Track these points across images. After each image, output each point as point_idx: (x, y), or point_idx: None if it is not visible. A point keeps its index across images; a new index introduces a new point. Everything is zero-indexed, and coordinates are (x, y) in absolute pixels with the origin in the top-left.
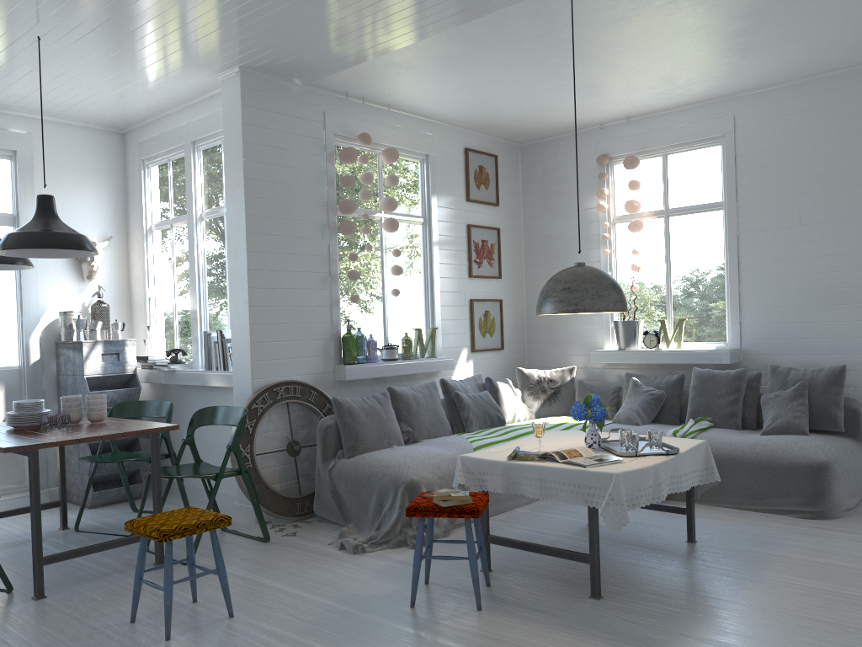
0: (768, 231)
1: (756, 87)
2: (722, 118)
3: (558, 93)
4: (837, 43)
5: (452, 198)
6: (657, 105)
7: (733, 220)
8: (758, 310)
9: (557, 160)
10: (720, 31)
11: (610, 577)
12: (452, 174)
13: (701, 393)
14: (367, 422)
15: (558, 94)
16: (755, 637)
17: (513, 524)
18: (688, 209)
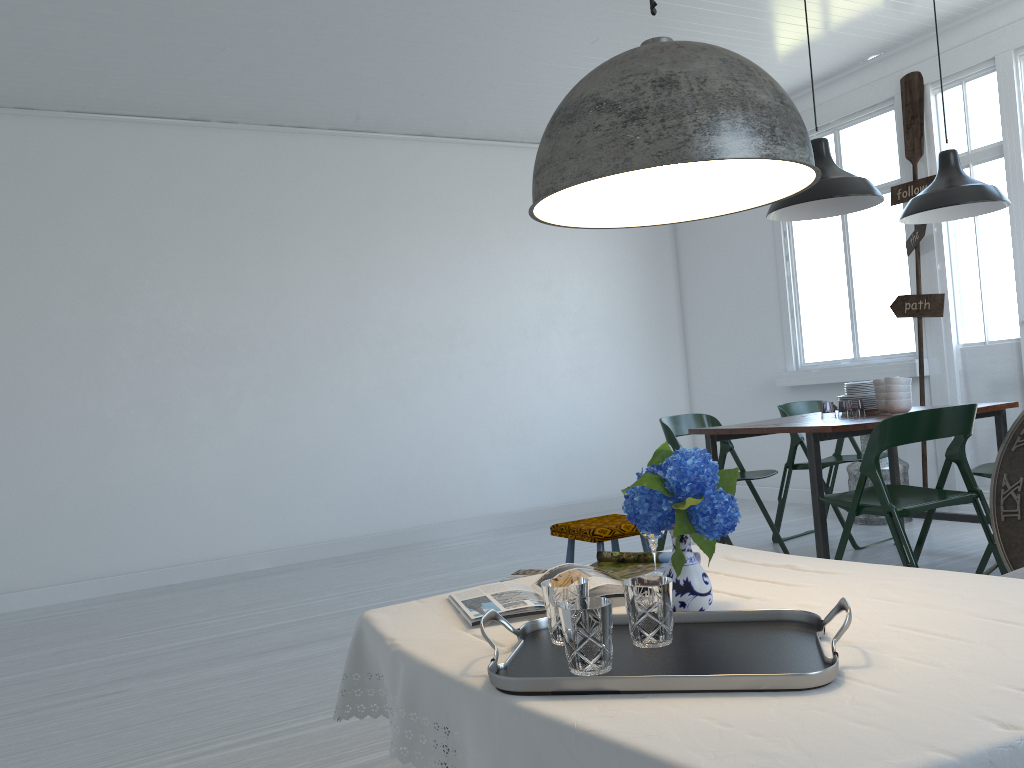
0: None
1: None
2: None
3: None
4: None
5: None
6: None
7: None
8: None
9: None
10: None
11: None
12: None
13: None
14: None
15: None
16: None
17: None
18: None
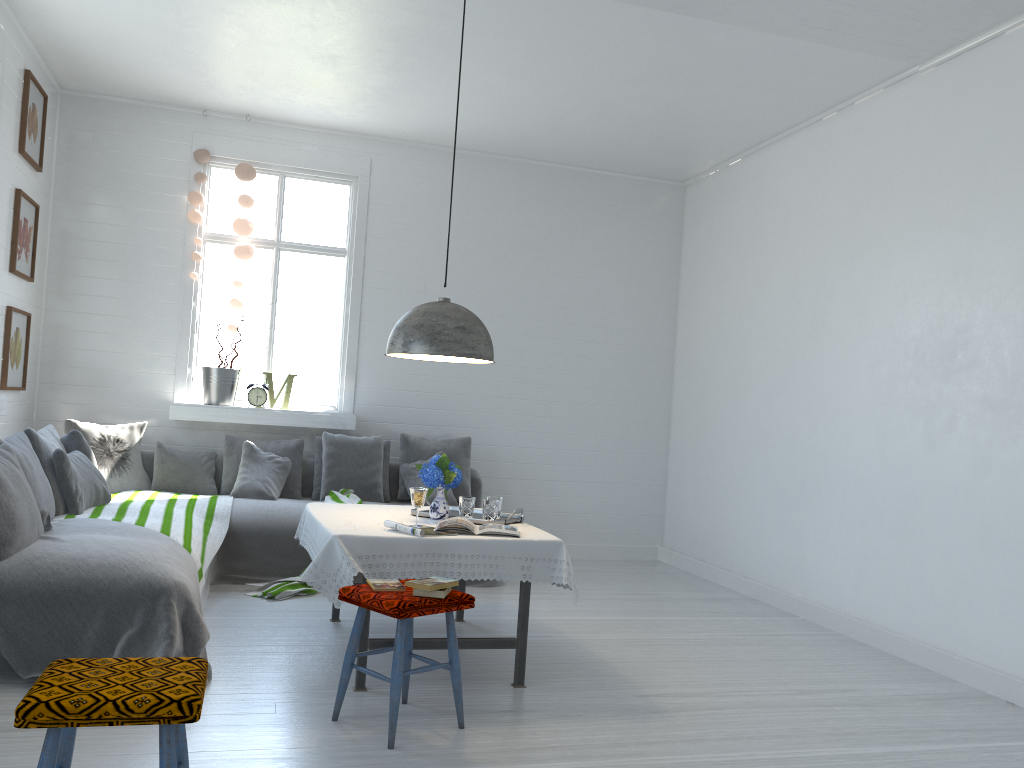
0: (394, 292)
1: (401, 138)
2: (359, 157)
3: (236, 58)
4: (513, 131)
5: (9, 141)
6: (296, 117)
7: (360, 272)
8: (376, 374)
9: (126, 134)
10: (475, 80)
11: (482, 665)
12: (13, 104)
13: (341, 461)
14: (19, 496)
15: (232, 60)
16: (680, 683)
17: (249, 634)
18: (306, 247)
